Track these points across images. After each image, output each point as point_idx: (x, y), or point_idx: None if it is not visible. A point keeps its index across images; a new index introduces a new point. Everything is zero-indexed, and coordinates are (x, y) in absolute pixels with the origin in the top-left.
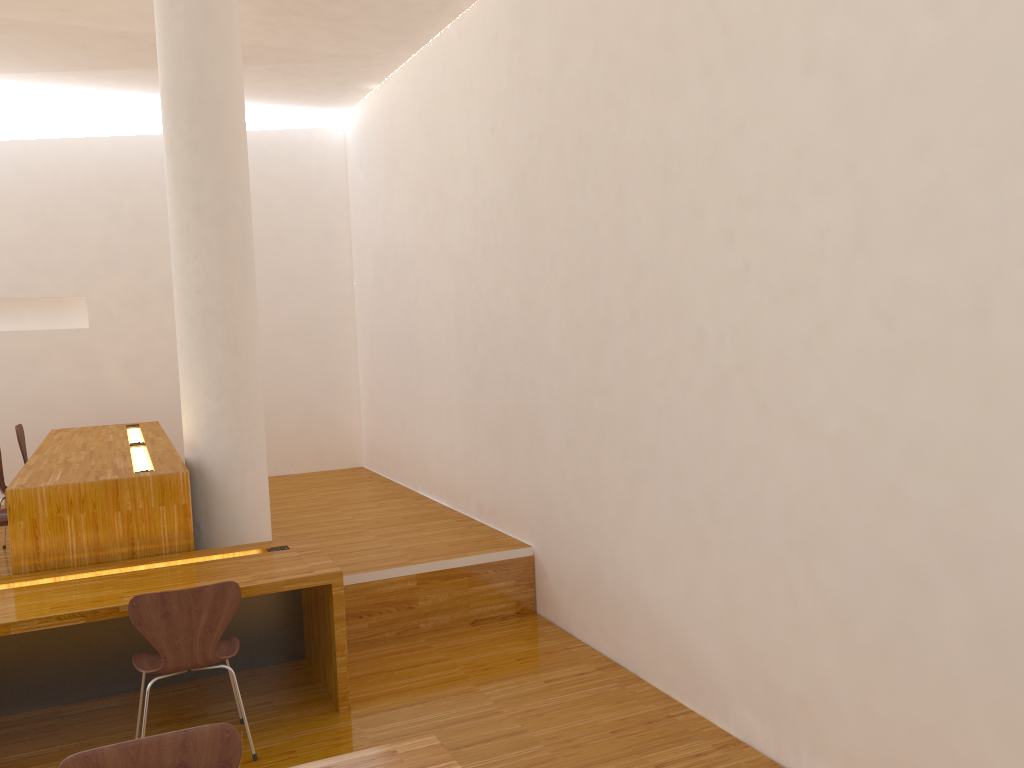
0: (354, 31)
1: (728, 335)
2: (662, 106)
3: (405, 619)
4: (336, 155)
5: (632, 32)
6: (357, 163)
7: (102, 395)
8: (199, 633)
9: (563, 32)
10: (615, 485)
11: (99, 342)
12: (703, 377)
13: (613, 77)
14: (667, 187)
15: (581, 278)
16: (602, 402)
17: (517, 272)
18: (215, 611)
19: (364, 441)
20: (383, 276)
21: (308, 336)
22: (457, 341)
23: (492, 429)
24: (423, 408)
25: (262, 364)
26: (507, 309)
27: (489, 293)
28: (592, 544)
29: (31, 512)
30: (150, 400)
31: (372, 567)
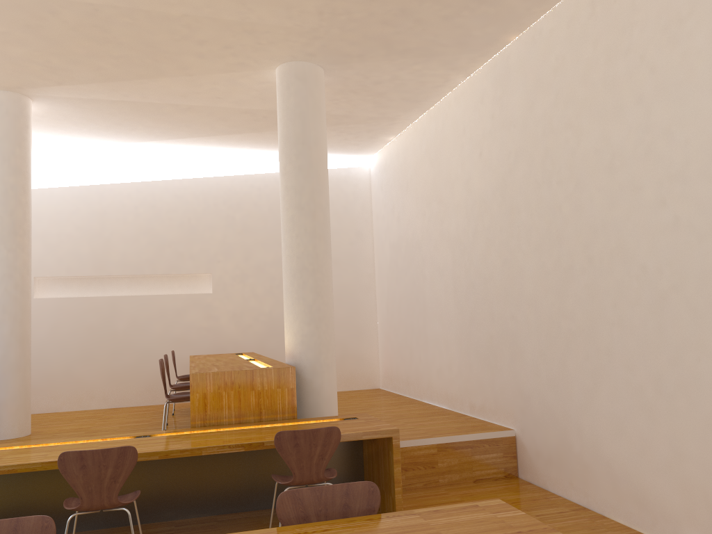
0: (387, 101)
1: (665, 266)
2: (607, 125)
3: (429, 475)
4: (364, 184)
5: (583, 82)
6: (378, 188)
7: (218, 336)
8: (315, 459)
9: (532, 88)
10: (579, 379)
11: (217, 302)
12: (646, 297)
13: (570, 111)
14: (613, 175)
15: (549, 242)
16: (567, 323)
17: (500, 243)
18: (325, 445)
19: (381, 370)
20: (397, 258)
21: (345, 299)
22: (454, 294)
23: (481, 351)
24: (427, 343)
25: None
26: (492, 269)
27: (478, 260)
28: (562, 423)
29: (203, 388)
30: (246, 339)
31: (407, 438)
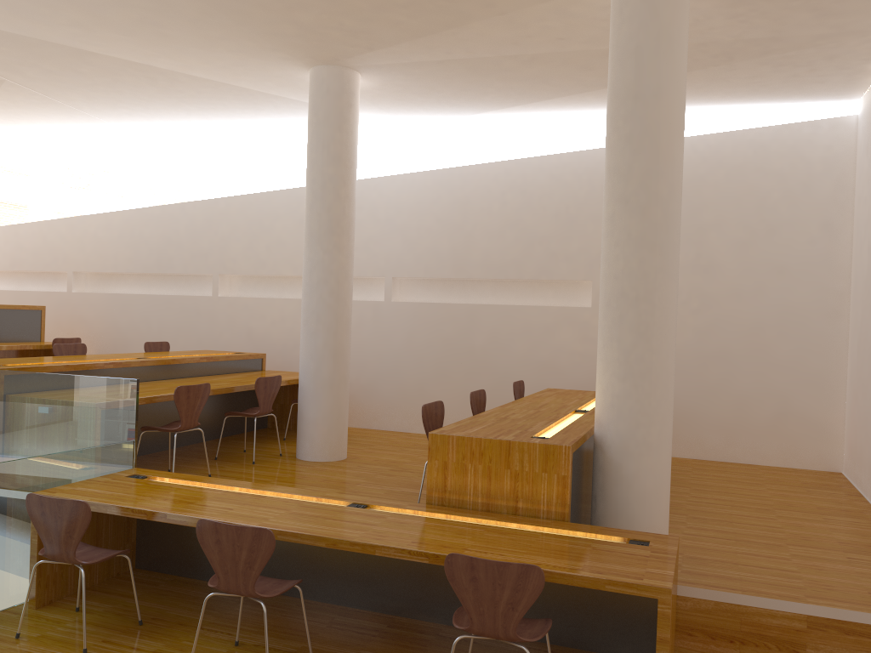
0: (835, 4)
1: None
2: None
3: None
4: (844, 144)
5: None
6: (863, 150)
7: (595, 365)
8: (501, 607)
9: None
10: None
11: (597, 320)
12: None
13: None
14: None
15: None
16: None
17: None
18: (517, 590)
19: (845, 446)
20: None
21: (792, 329)
22: None
23: None
24: None
25: (740, 353)
26: None
27: None
28: None
29: (443, 455)
30: None
31: (754, 590)
